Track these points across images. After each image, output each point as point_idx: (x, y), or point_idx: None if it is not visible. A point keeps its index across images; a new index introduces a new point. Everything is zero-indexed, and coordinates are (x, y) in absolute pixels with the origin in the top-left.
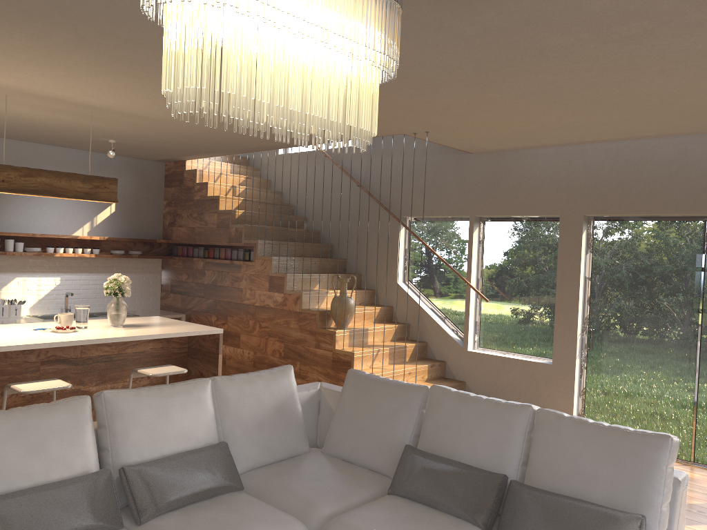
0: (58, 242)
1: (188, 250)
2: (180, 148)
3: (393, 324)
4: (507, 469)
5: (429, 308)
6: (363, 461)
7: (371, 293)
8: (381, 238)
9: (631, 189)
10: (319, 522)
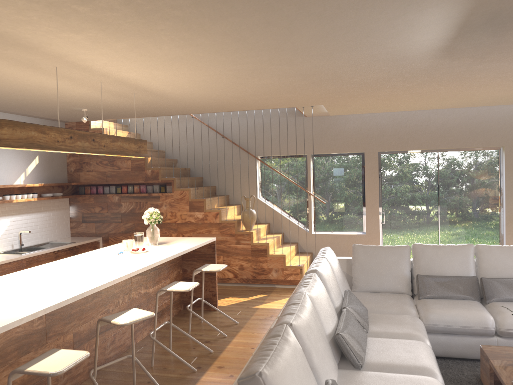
0: (6, 191)
1: (98, 188)
2: (126, 114)
3: (262, 224)
4: (471, 274)
5: (280, 211)
6: (388, 289)
7: (241, 206)
8: (243, 170)
9: (403, 137)
10: (416, 316)
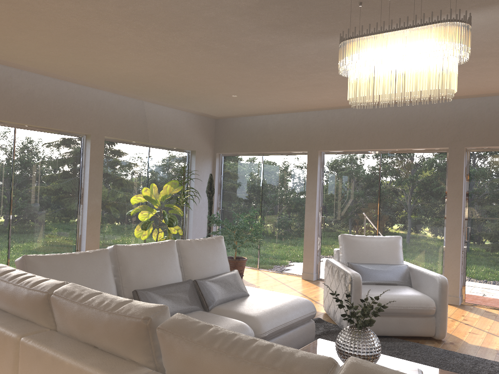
0: None
1: None
2: None
3: None
4: (181, 278)
5: None
6: None
7: None
8: None
9: None
10: None
